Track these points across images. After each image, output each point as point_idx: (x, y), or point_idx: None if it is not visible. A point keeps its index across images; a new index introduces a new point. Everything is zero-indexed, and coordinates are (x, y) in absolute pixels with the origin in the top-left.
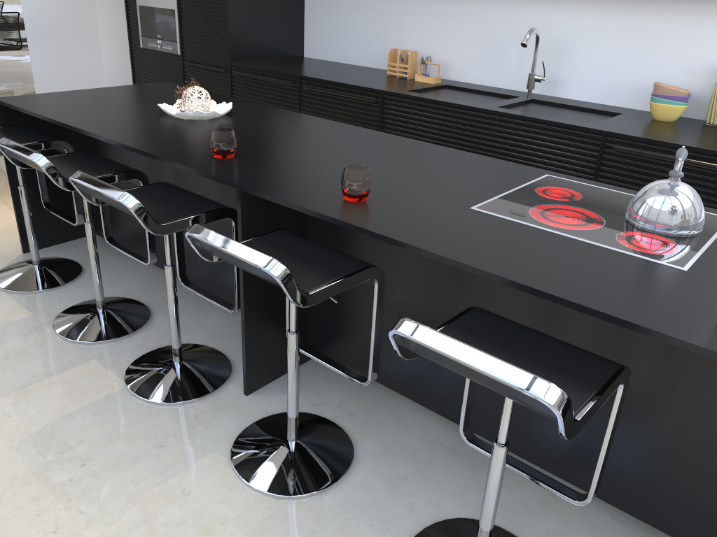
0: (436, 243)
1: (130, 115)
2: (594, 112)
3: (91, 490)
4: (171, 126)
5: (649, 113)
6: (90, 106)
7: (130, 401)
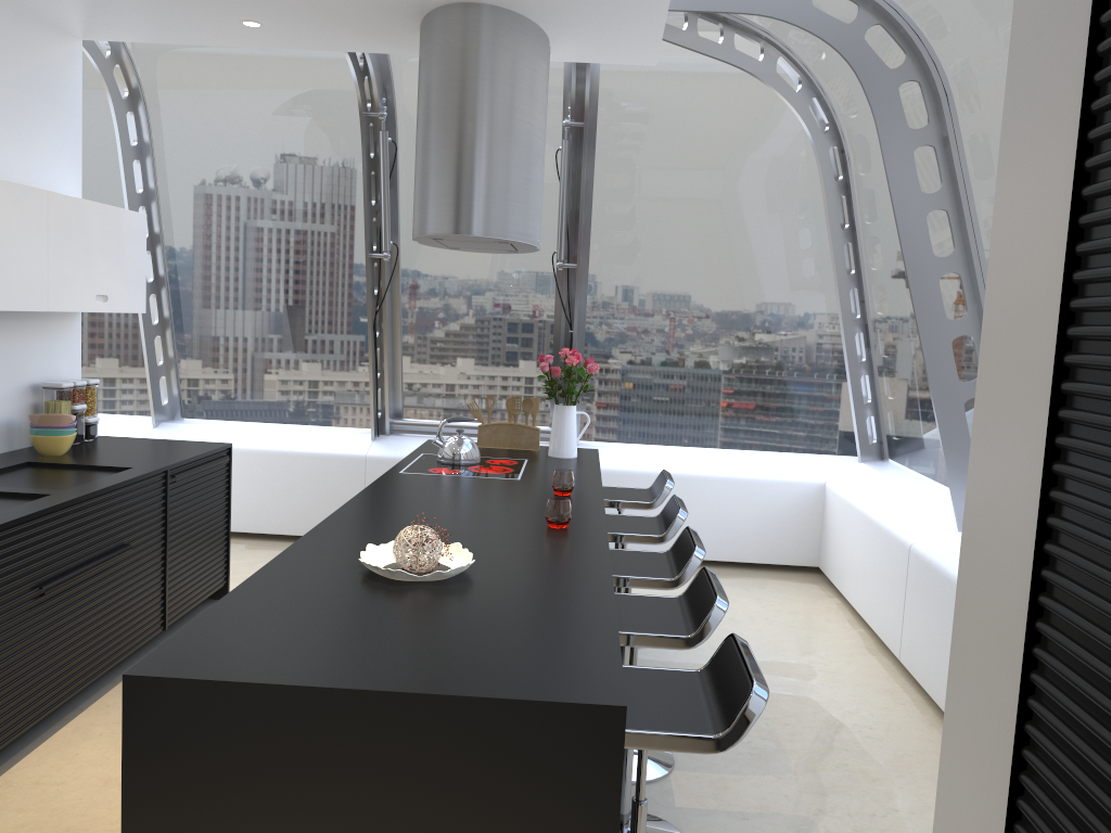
0: (589, 480)
1: (500, 590)
2: (6, 471)
3: (753, 729)
4: (508, 561)
5: (9, 455)
6: (508, 623)
7: (680, 759)
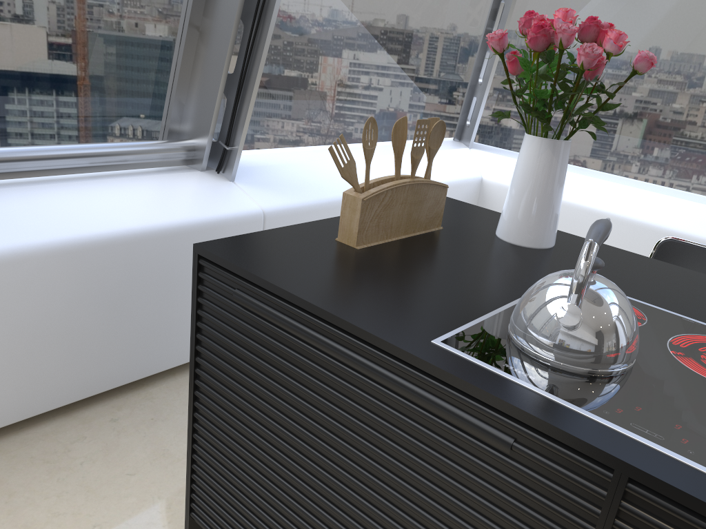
0: None
1: None
2: None
3: None
4: None
5: None
6: None
7: None
